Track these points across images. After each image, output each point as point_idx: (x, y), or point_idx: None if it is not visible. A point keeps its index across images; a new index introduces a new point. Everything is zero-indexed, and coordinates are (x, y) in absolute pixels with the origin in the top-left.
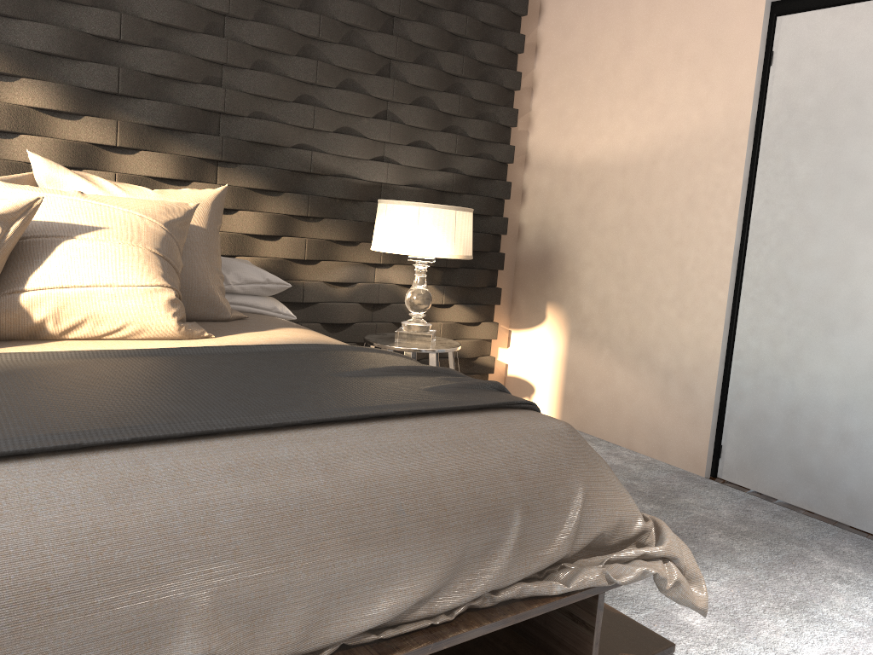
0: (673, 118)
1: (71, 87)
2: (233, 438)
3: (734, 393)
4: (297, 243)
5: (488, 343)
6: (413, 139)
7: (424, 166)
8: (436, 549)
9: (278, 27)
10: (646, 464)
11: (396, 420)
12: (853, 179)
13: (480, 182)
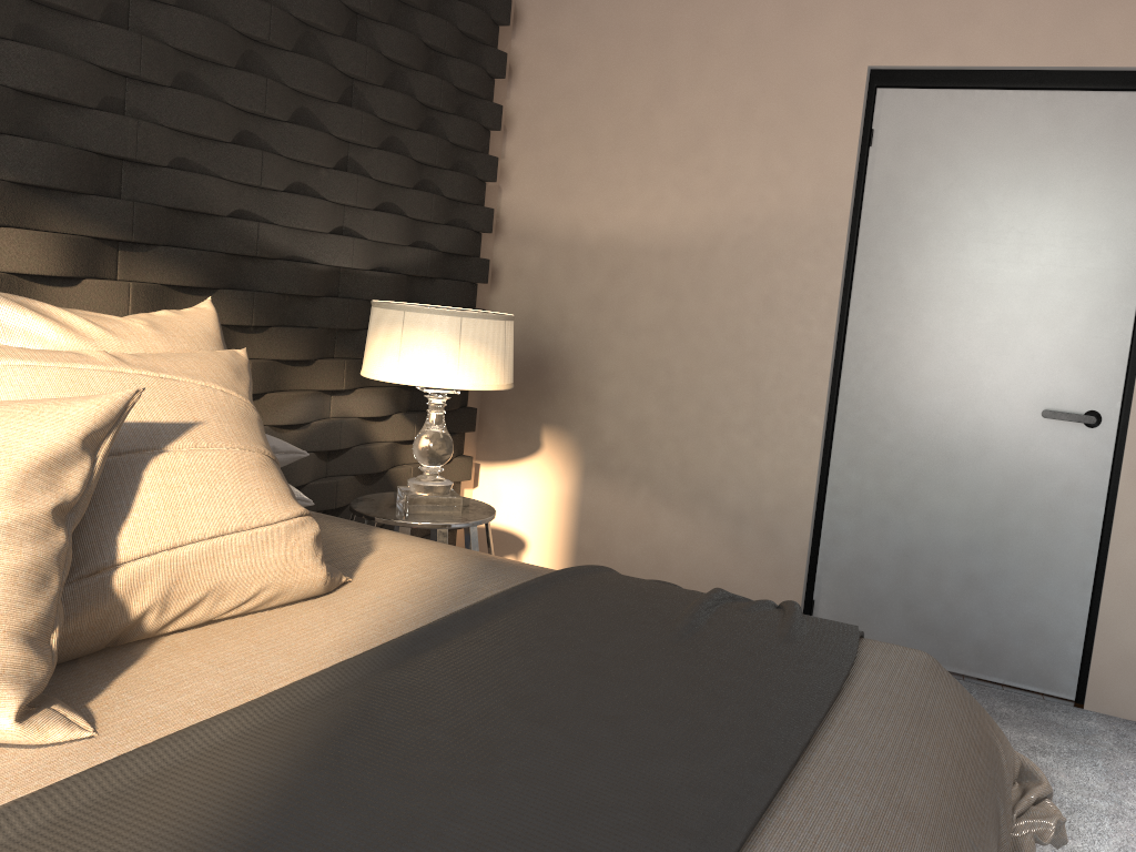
0: (739, 196)
1: None
2: (783, 801)
3: (829, 537)
4: None
5: (458, 485)
6: (380, 200)
7: (396, 241)
8: None
9: (215, 21)
10: None
11: (839, 704)
12: (977, 291)
13: (453, 260)
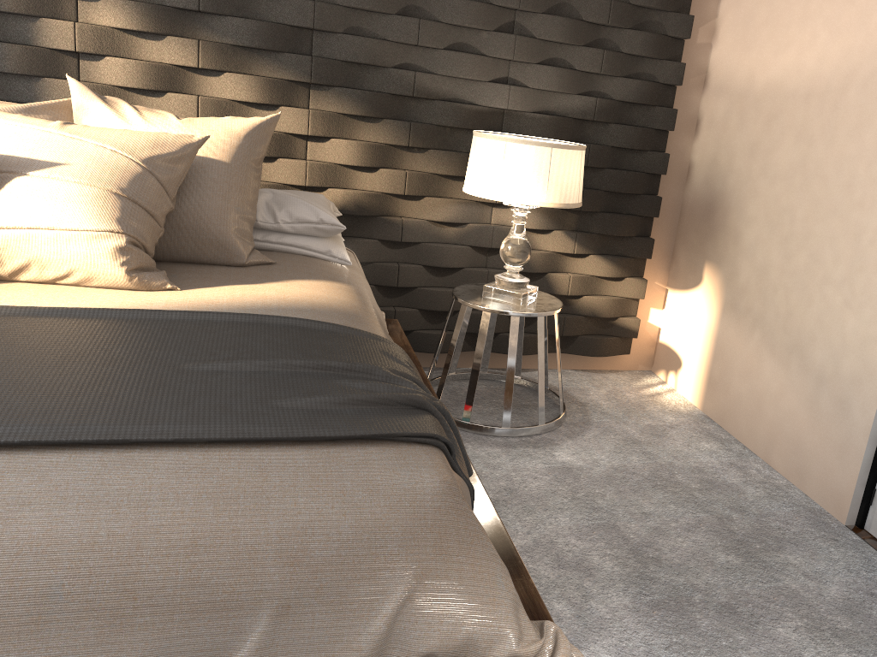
0: (876, 25)
1: (151, 5)
2: None
3: None
4: (396, 176)
5: (634, 302)
6: (547, 56)
7: (556, 89)
8: (105, 651)
9: None
10: (773, 489)
11: (174, 450)
12: None
13: (635, 108)
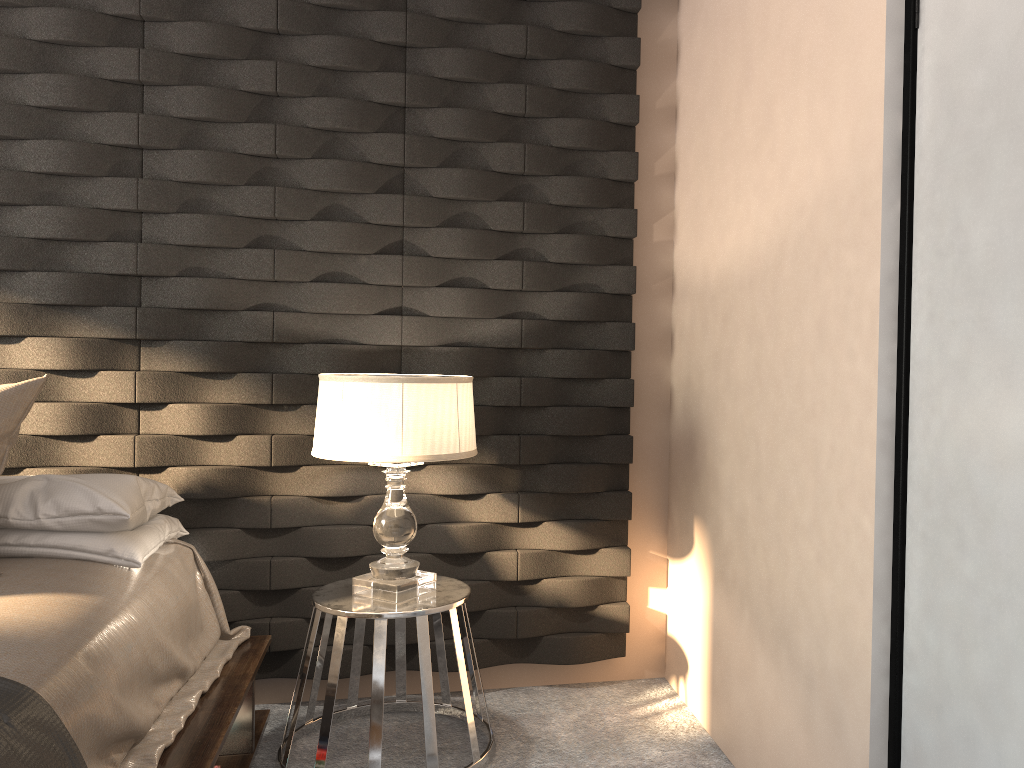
0: (794, 177)
1: None
2: None
3: (910, 748)
4: (257, 443)
5: (620, 581)
6: (450, 276)
7: (465, 314)
8: None
9: (211, 151)
10: None
11: None
12: None
13: (579, 327)
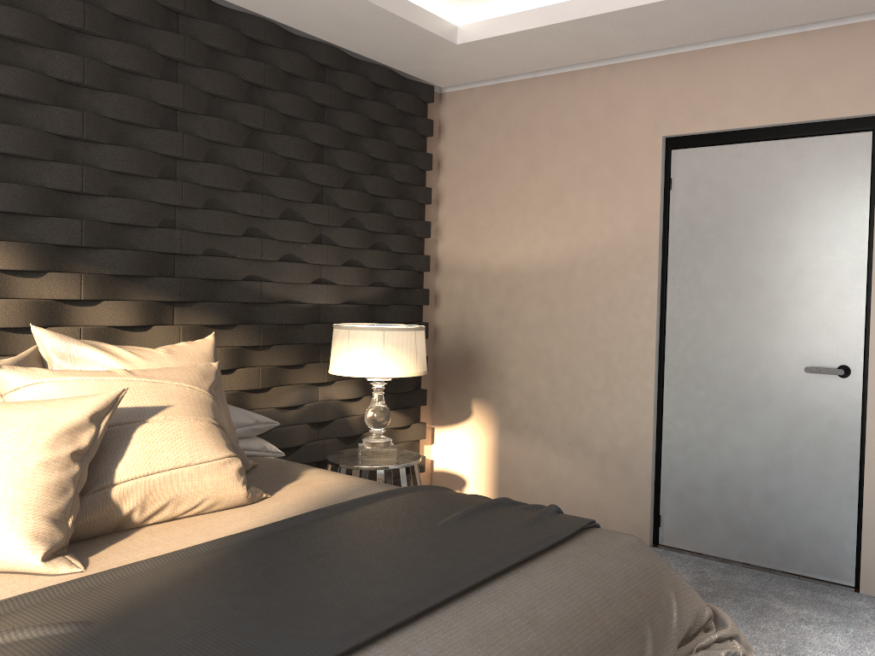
0: (586, 232)
1: (35, 245)
2: (444, 610)
3: (667, 468)
4: (251, 373)
5: (417, 443)
6: (346, 259)
7: (357, 284)
8: None
9: (227, 166)
10: None
11: (532, 562)
12: (752, 284)
13: (402, 291)
